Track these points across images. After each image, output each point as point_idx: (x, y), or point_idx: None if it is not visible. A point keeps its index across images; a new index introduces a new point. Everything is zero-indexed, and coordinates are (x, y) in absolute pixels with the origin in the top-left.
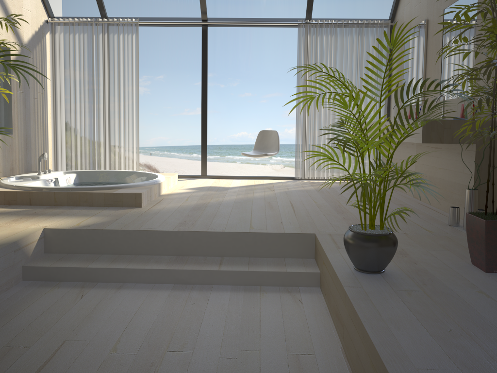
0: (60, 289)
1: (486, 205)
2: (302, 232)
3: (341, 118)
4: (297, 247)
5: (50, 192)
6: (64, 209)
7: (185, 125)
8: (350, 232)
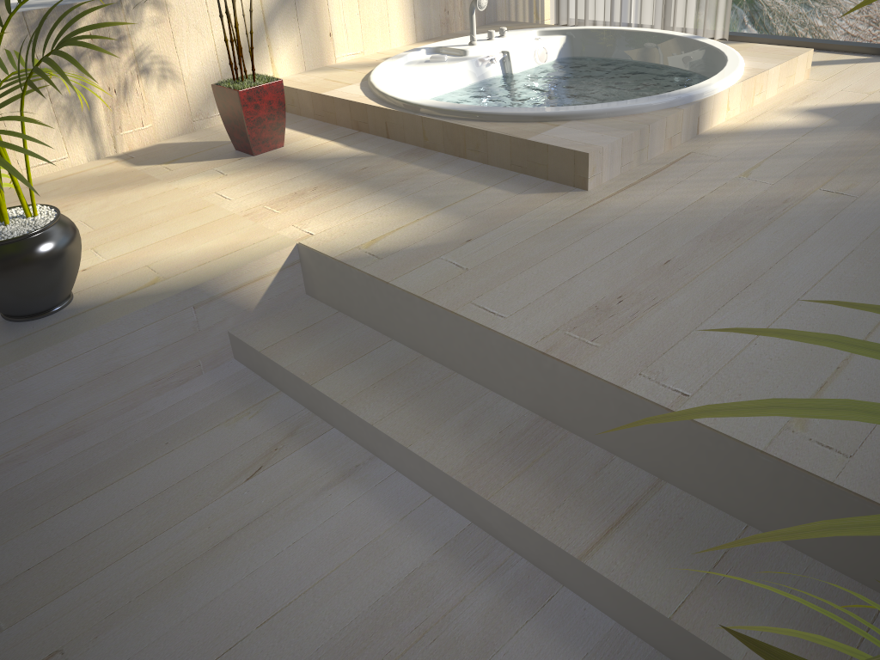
0: (253, 421)
1: None
2: None
3: None
4: None
5: (415, 115)
6: (424, 167)
7: None
8: None
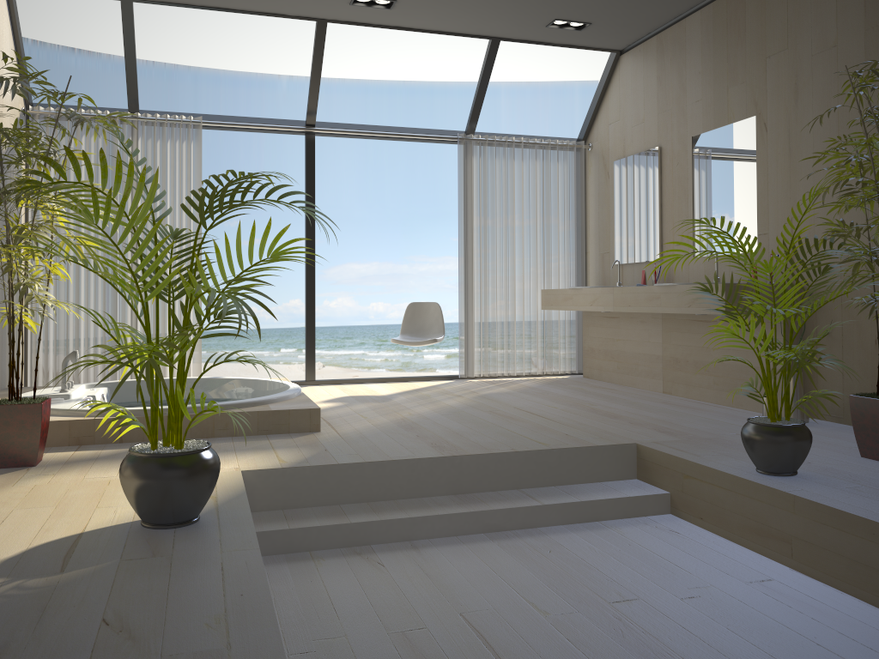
0: (329, 560)
1: (878, 383)
2: (617, 443)
3: (701, 284)
4: (615, 465)
5: None
6: None
7: None
8: (757, 426)
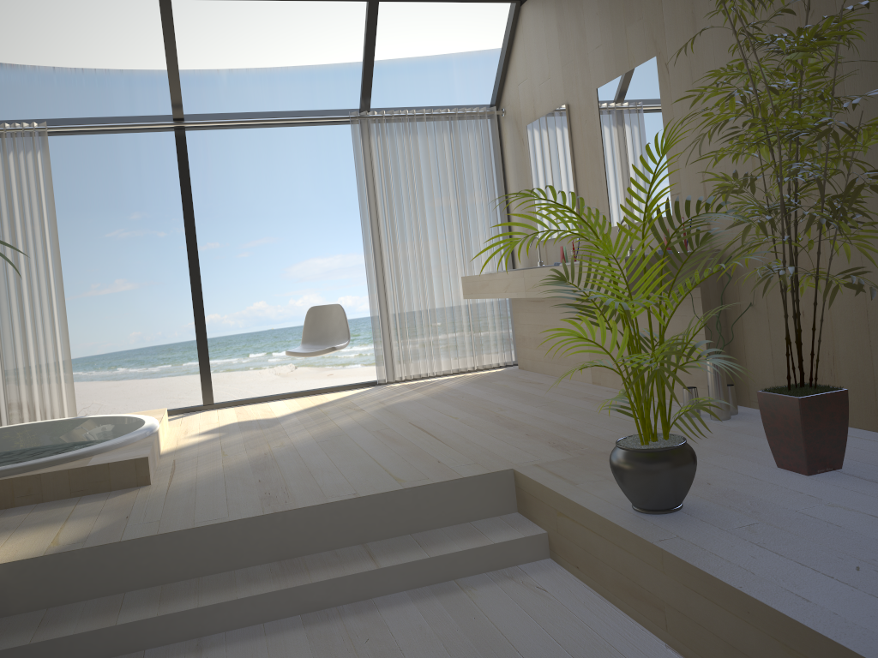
0: None
1: (788, 375)
2: (490, 470)
3: (556, 271)
4: (488, 499)
5: None
6: None
7: (95, 315)
8: (624, 452)
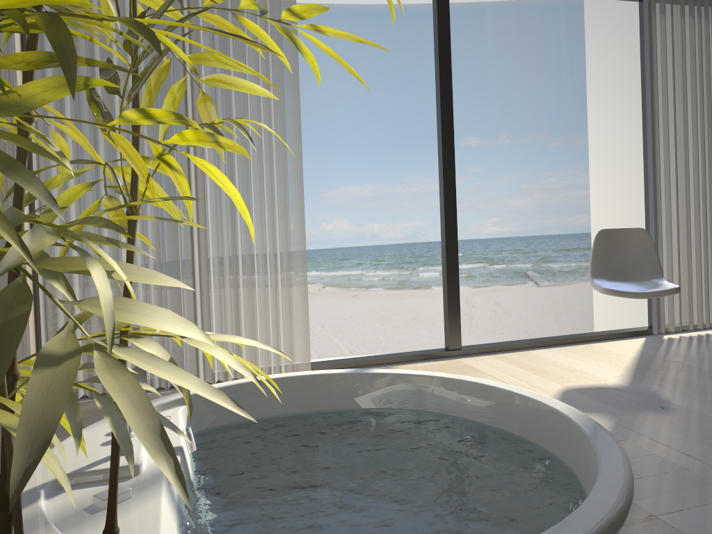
0: None
1: None
2: None
3: None
4: None
5: None
6: None
7: None
8: None
